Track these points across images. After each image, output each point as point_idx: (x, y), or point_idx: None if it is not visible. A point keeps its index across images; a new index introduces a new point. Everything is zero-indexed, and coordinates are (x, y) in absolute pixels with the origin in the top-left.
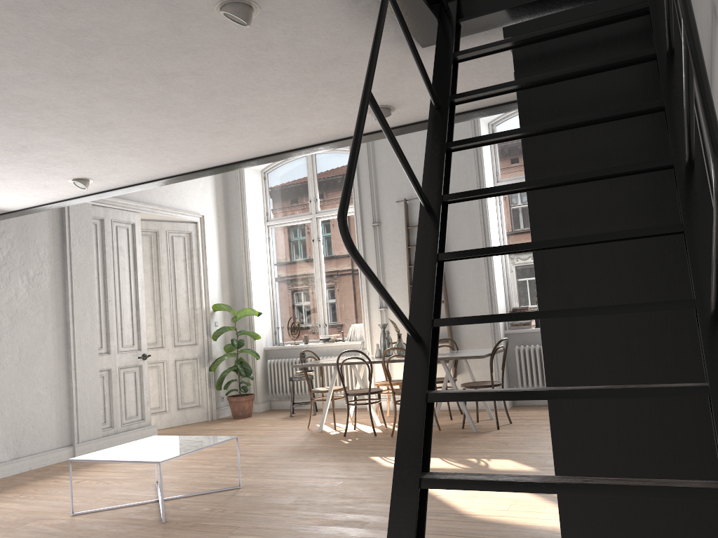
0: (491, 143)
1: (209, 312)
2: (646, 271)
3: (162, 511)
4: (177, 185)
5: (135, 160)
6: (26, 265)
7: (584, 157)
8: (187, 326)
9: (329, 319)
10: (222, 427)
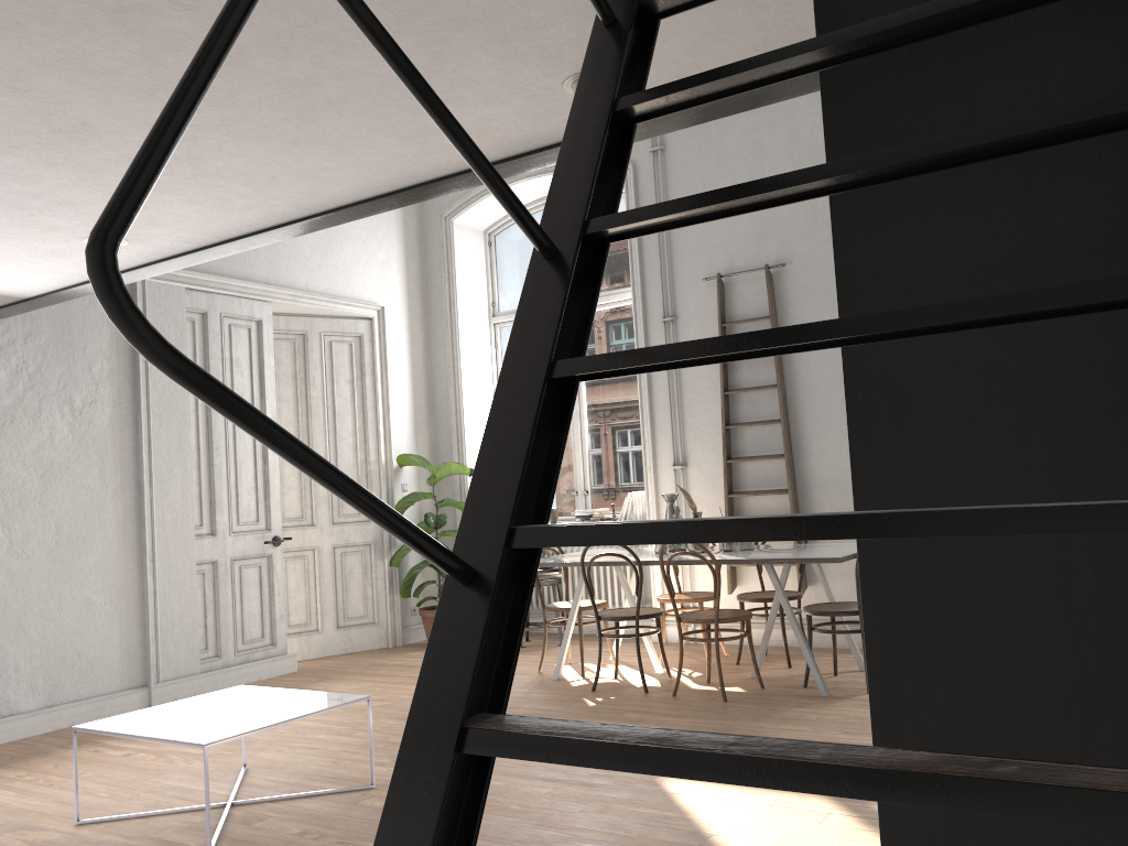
0: (720, 97)
1: (391, 468)
2: (1118, 407)
3: (207, 834)
4: (337, 257)
5: (176, 199)
6: (70, 388)
7: None
8: None
9: (592, 483)
10: (403, 661)
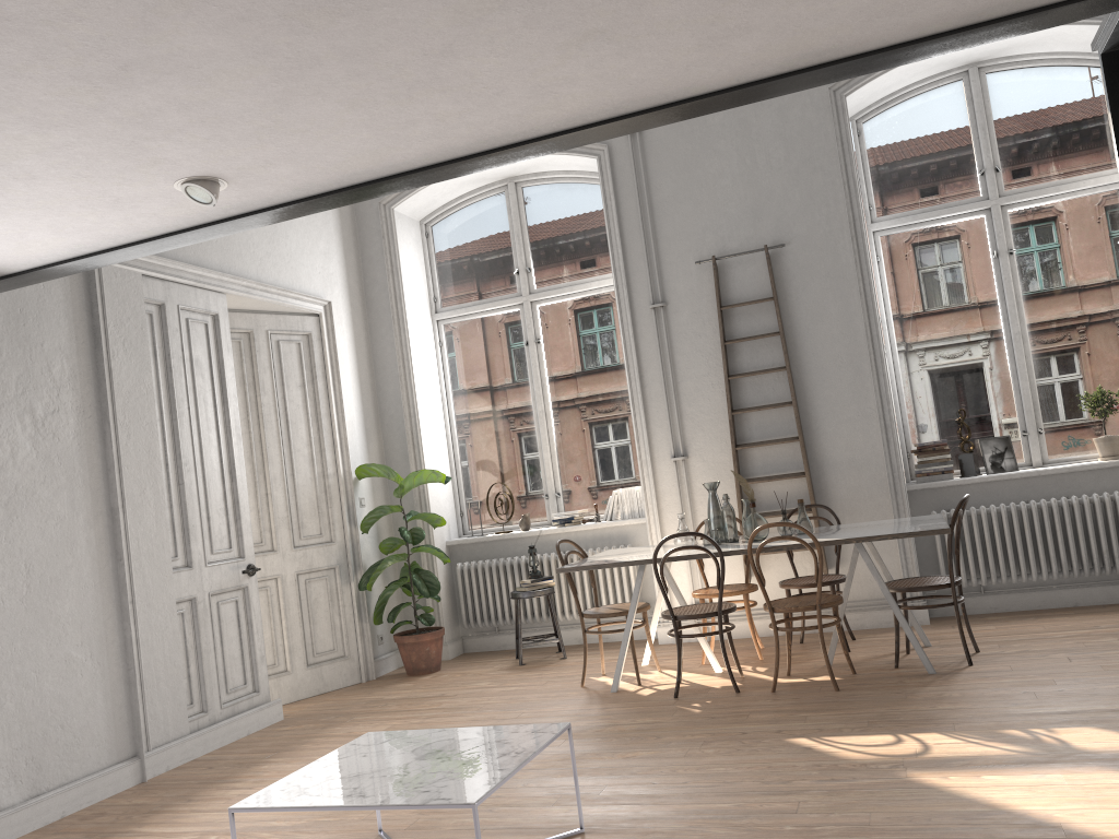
0: None
1: (350, 481)
2: None
3: None
4: (283, 245)
5: (354, 120)
6: (29, 394)
7: None
8: (314, 508)
9: (563, 484)
10: (403, 694)
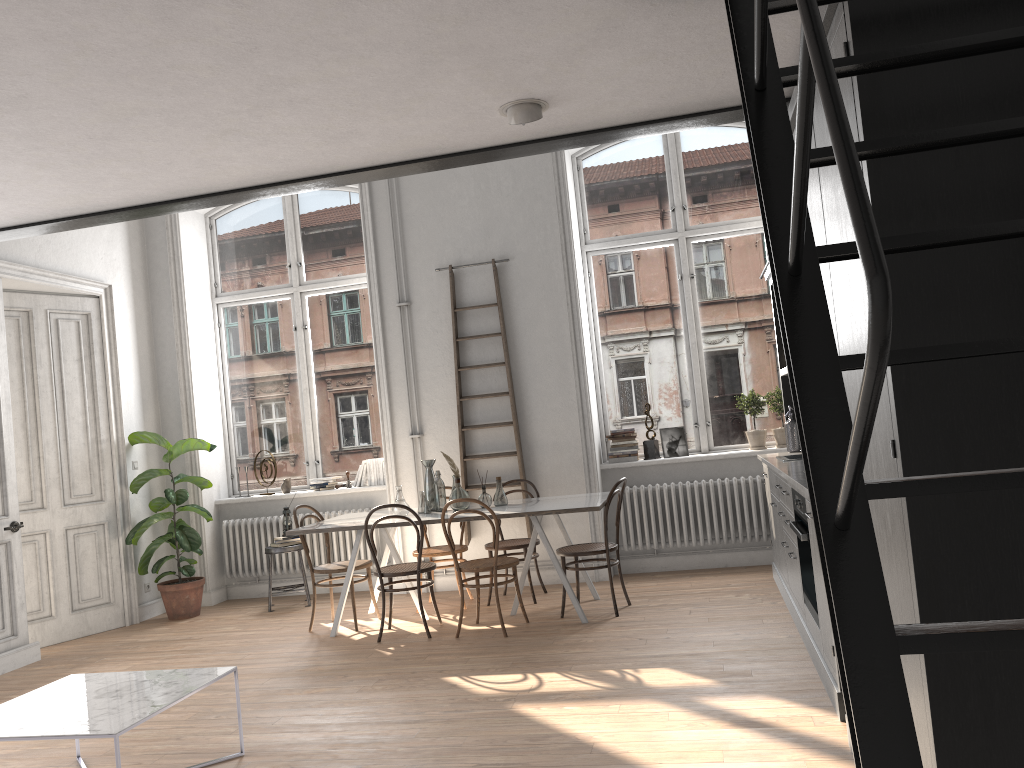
0: (870, 157)
1: (123, 447)
2: None
3: None
4: (64, 233)
5: (49, 176)
6: None
7: (978, 193)
8: (86, 470)
9: (323, 453)
10: (157, 637)
